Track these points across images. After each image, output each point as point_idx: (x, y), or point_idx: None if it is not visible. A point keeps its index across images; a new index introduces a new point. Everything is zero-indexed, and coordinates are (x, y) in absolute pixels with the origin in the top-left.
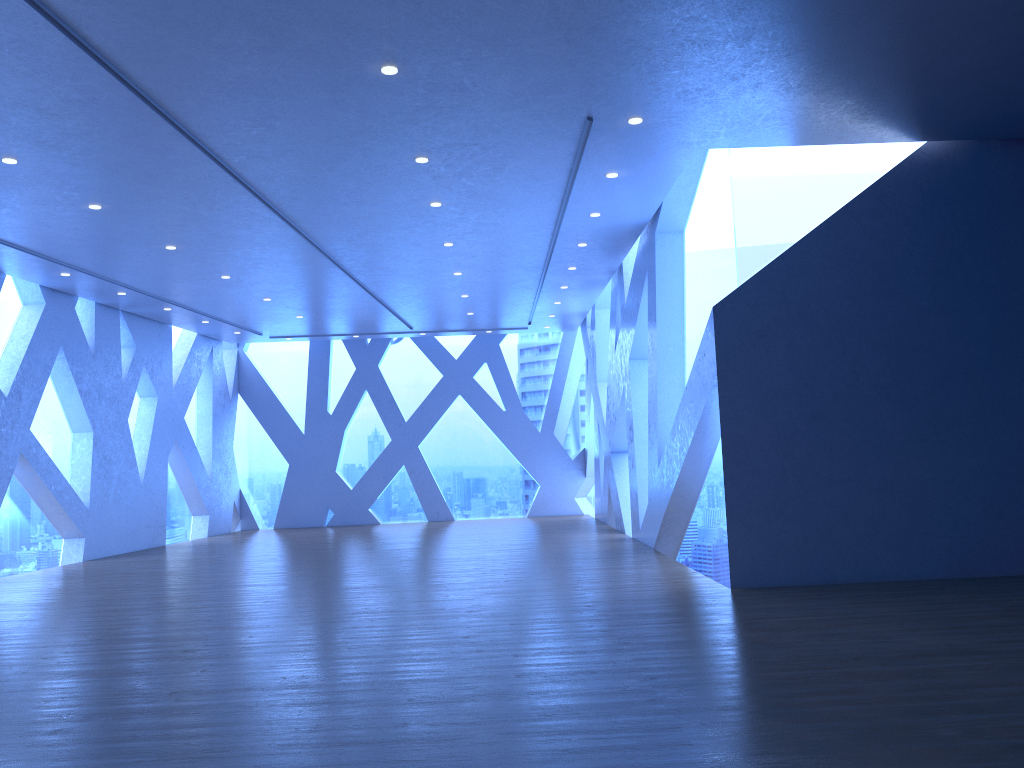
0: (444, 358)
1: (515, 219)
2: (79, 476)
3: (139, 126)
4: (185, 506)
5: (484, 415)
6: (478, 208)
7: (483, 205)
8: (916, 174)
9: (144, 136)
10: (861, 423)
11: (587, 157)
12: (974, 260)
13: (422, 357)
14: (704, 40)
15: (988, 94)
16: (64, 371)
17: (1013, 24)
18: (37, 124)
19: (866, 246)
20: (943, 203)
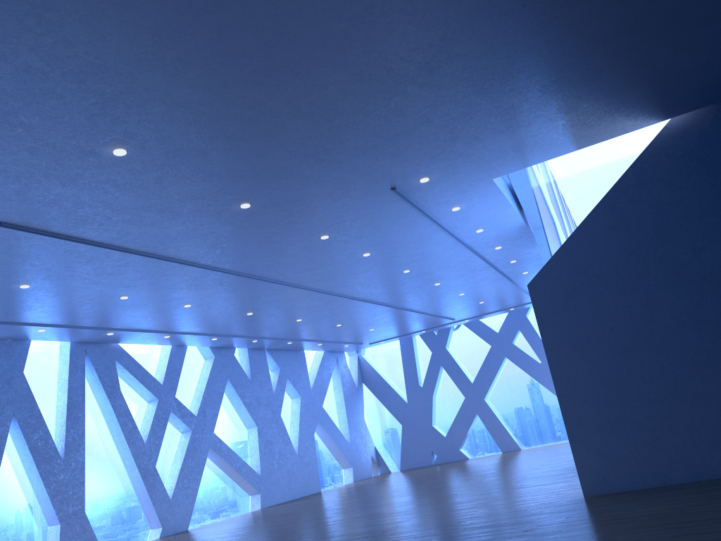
0: (489, 333)
1: (429, 247)
2: (253, 455)
3: (161, 266)
4: (336, 463)
5: (526, 368)
6: (396, 249)
7: (396, 246)
8: (667, 145)
9: (169, 270)
10: (665, 349)
11: (424, 205)
12: None
13: (475, 335)
14: (402, 131)
15: (668, 80)
16: (233, 393)
17: (612, 44)
18: (116, 279)
19: (638, 211)
20: (696, 160)
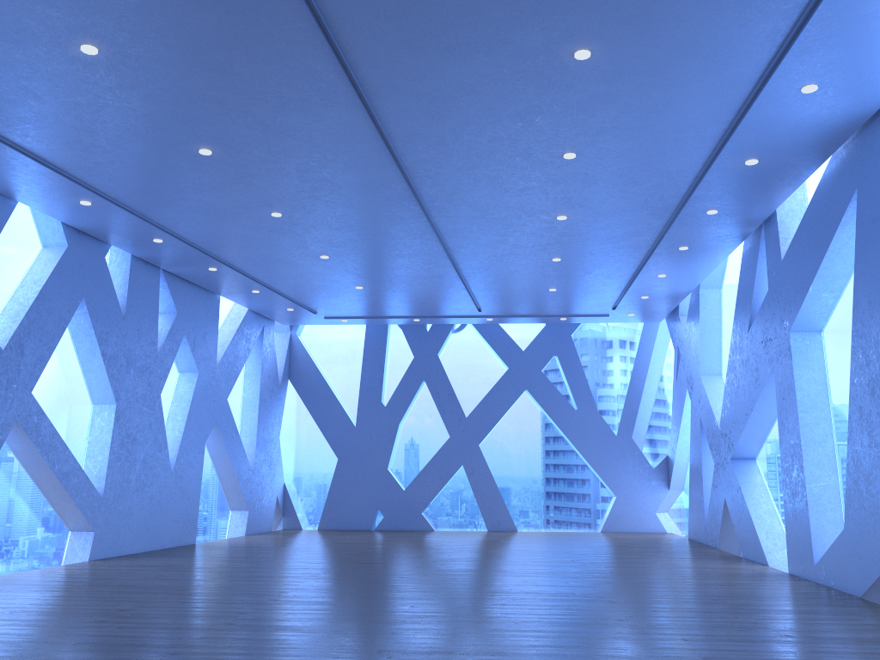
0: (510, 349)
1: (685, 98)
2: (95, 456)
3: None
4: (223, 499)
5: (553, 413)
6: (642, 67)
7: (652, 59)
8: None
9: None
10: None
11: None
12: None
13: (485, 348)
14: None
15: None
16: (86, 329)
17: None
18: None
19: None
20: None
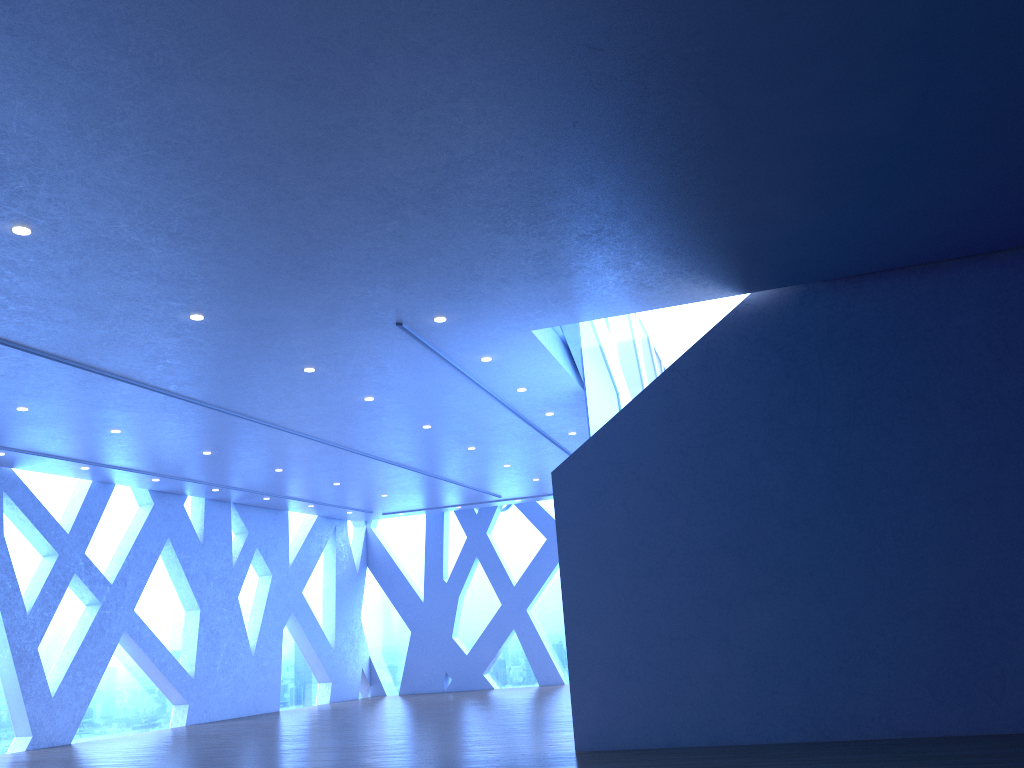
0: (546, 521)
1: (455, 401)
2: (188, 649)
3: (77, 376)
4: (310, 674)
5: None
6: (410, 397)
7: (410, 394)
8: (741, 325)
9: (89, 381)
10: (699, 577)
11: (443, 349)
12: (807, 402)
13: (529, 522)
14: (405, 259)
15: (738, 251)
16: (173, 558)
17: (661, 202)
18: (12, 384)
19: (695, 400)
20: (771, 350)
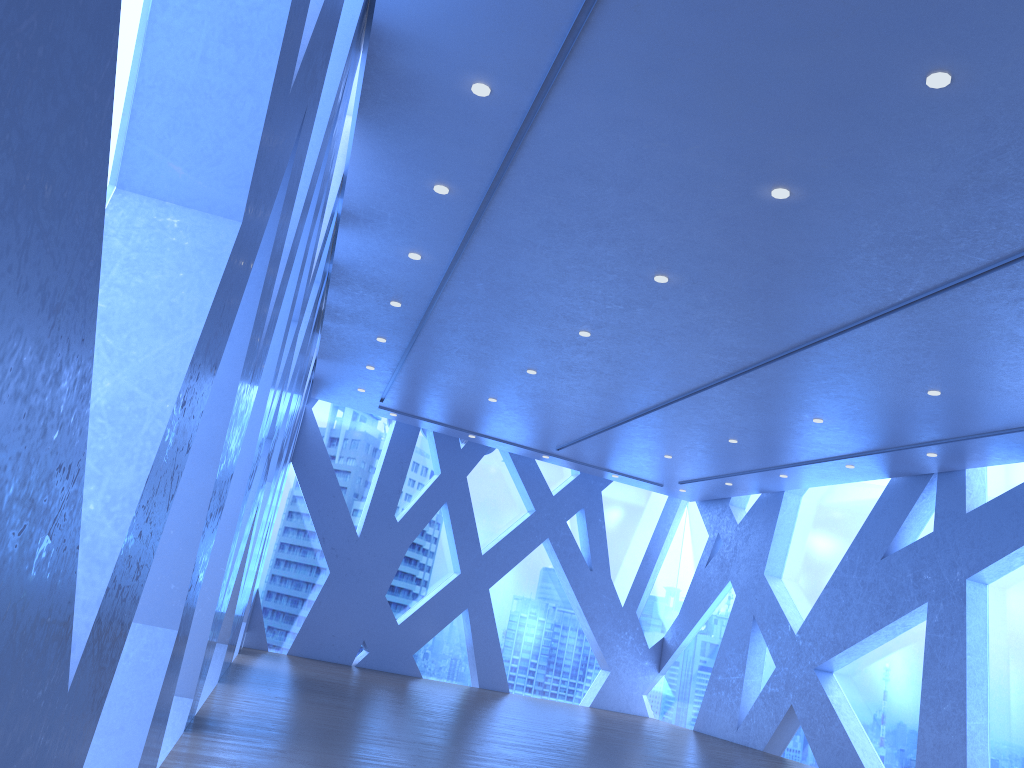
0: (541, 490)
1: None
2: None
3: None
4: None
5: (569, 570)
6: None
7: None
8: None
9: None
10: None
11: None
12: None
13: (510, 481)
14: None
15: None
16: None
17: None
18: None
19: None
20: None
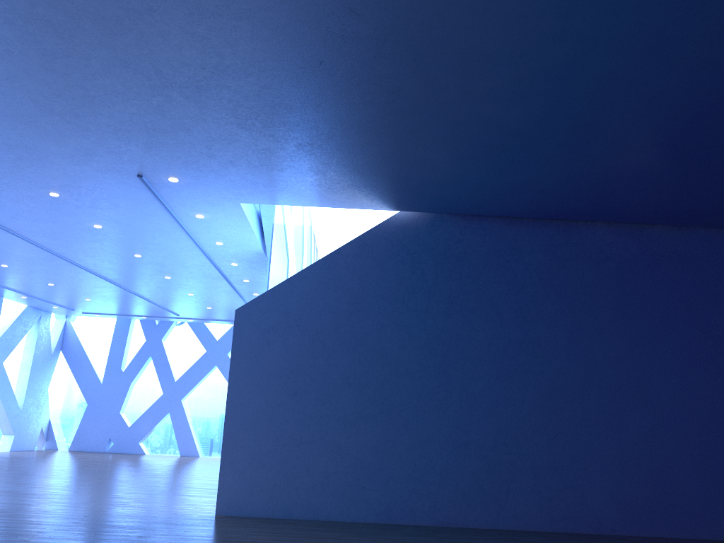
0: (209, 338)
1: (166, 241)
2: None
3: None
4: None
5: None
6: (131, 231)
7: (132, 230)
8: (389, 232)
9: None
10: (328, 401)
11: (169, 202)
12: (423, 294)
13: (195, 336)
14: (160, 129)
15: (402, 181)
16: None
17: (362, 135)
18: None
19: (348, 277)
20: (406, 253)
